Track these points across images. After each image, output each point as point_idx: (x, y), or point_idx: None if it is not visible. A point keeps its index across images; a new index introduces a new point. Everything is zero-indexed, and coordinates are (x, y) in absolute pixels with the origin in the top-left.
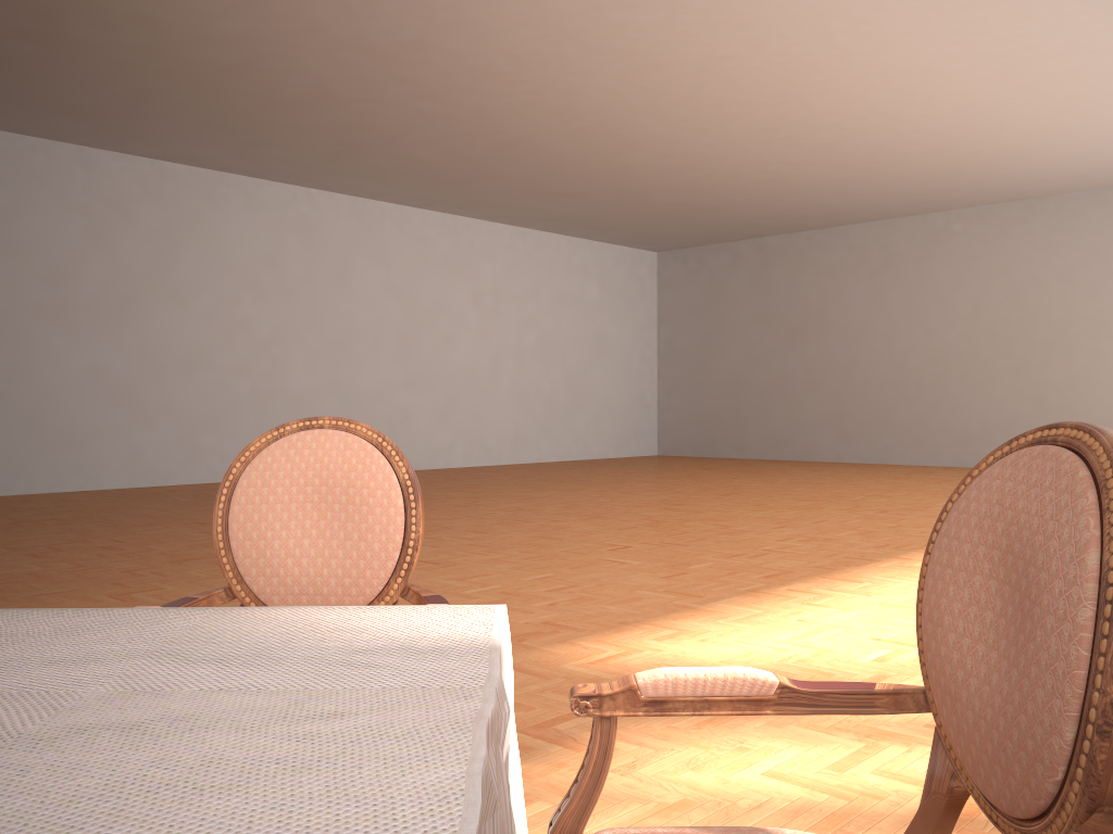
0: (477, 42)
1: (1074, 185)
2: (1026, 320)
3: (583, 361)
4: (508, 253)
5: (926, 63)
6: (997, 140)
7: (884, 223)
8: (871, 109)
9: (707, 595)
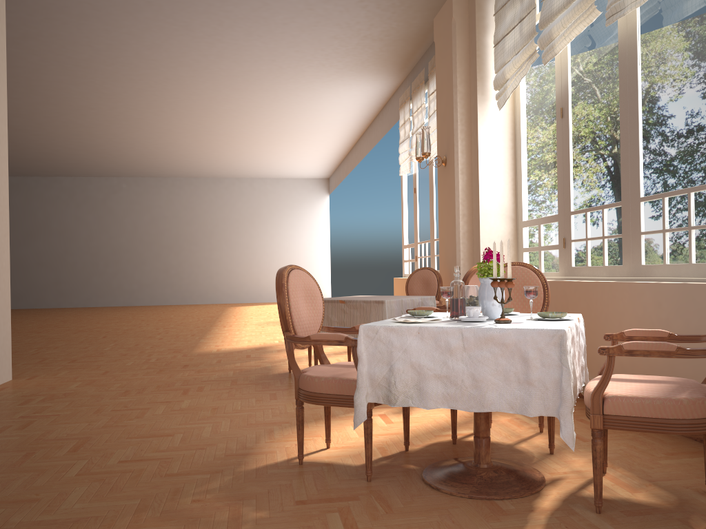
0: None
1: (182, 174)
2: (159, 234)
3: None
4: None
5: (171, 127)
6: (169, 155)
7: (84, 178)
8: (132, 136)
9: (192, 340)
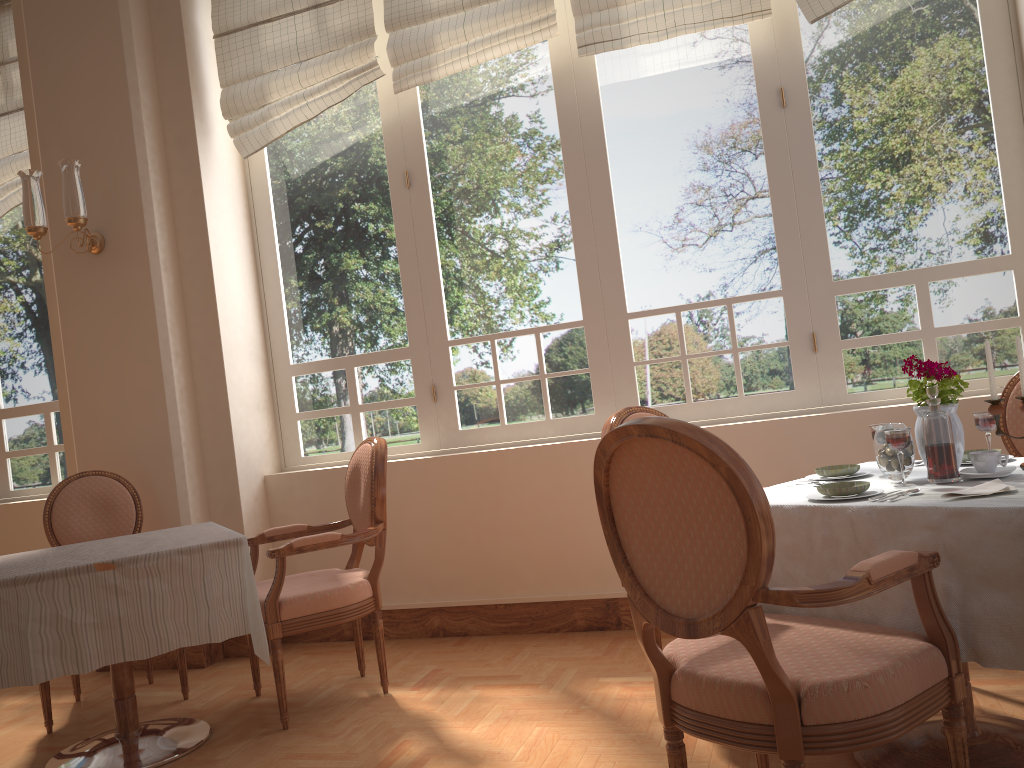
0: None
1: None
2: None
3: None
4: None
5: None
6: None
7: None
8: None
9: None
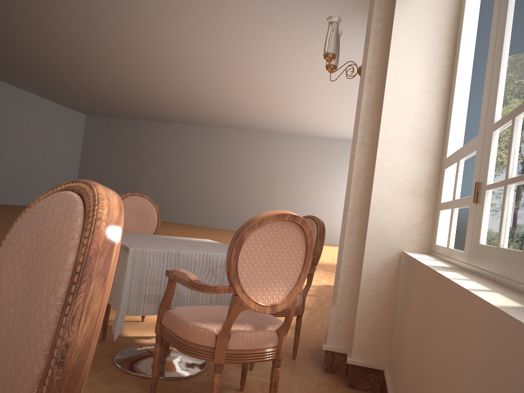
0: (53, 20)
1: (257, 128)
2: (235, 174)
3: (45, 159)
4: (15, 101)
5: (224, 79)
6: (238, 108)
7: (189, 126)
8: (200, 87)
9: None
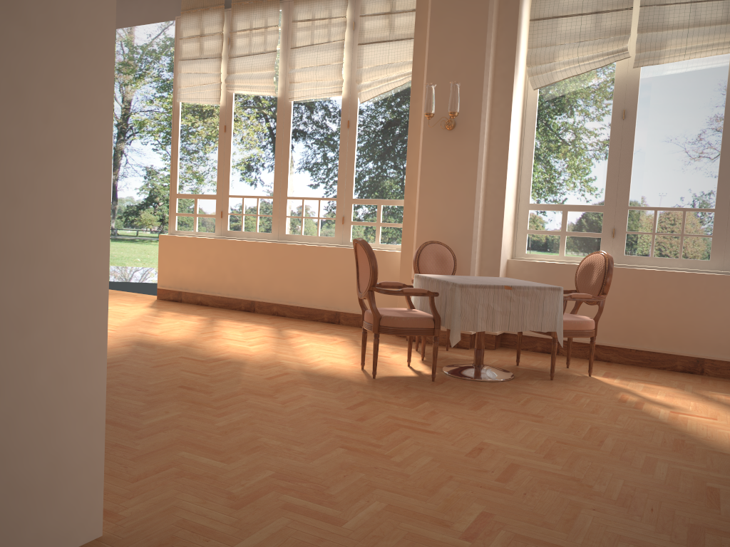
0: None
1: None
2: None
3: None
4: None
5: None
6: None
7: None
8: None
9: None
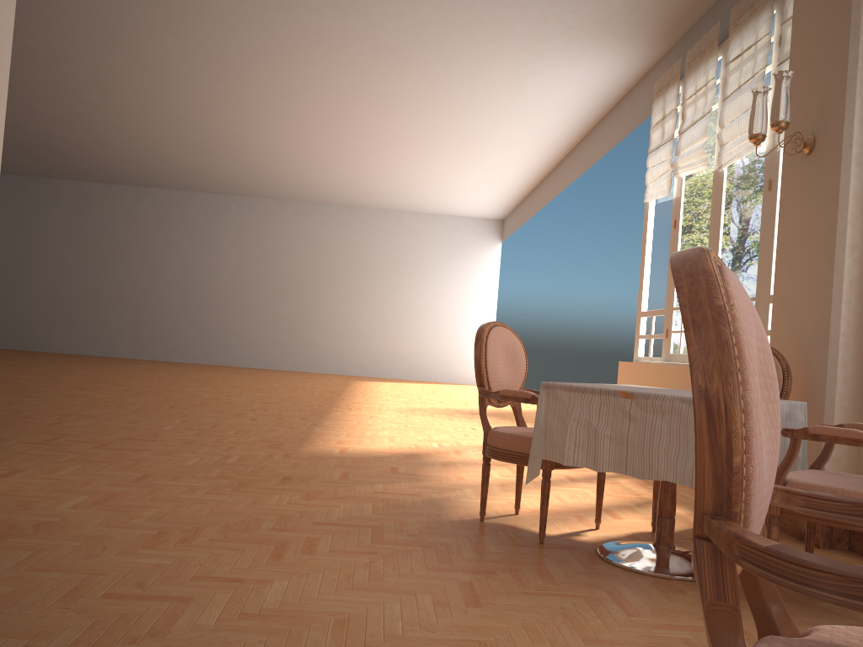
0: (30, 7)
1: (309, 198)
2: (272, 275)
3: None
4: None
5: (302, 120)
6: (295, 166)
7: (183, 192)
8: (248, 131)
9: (301, 427)
